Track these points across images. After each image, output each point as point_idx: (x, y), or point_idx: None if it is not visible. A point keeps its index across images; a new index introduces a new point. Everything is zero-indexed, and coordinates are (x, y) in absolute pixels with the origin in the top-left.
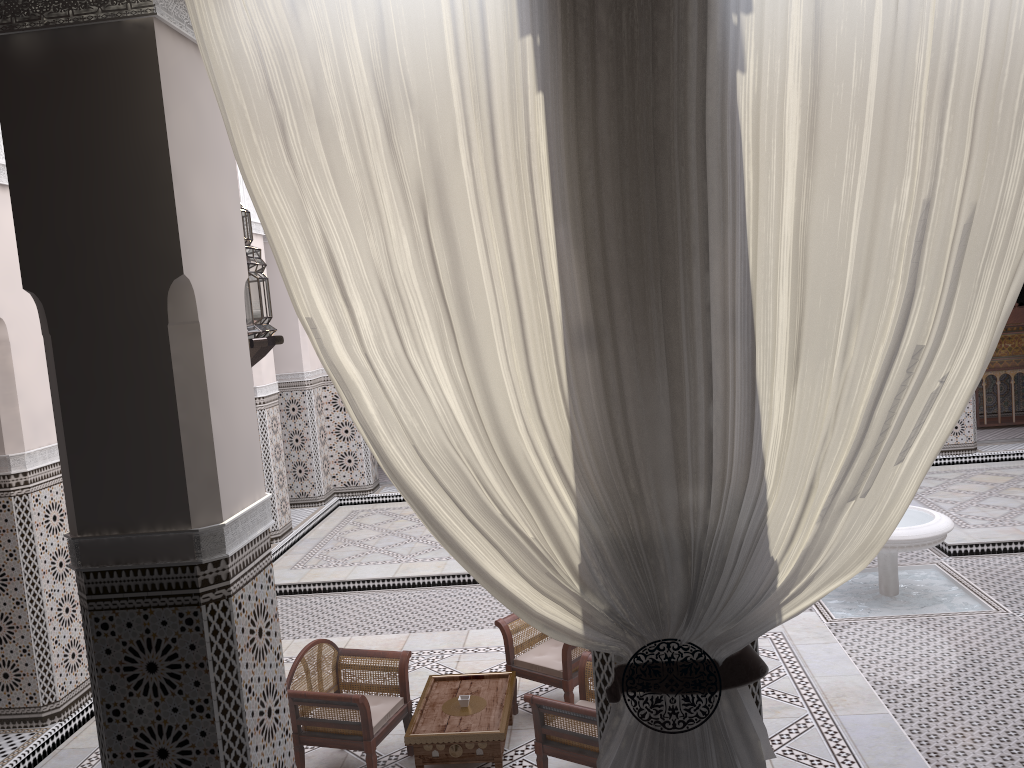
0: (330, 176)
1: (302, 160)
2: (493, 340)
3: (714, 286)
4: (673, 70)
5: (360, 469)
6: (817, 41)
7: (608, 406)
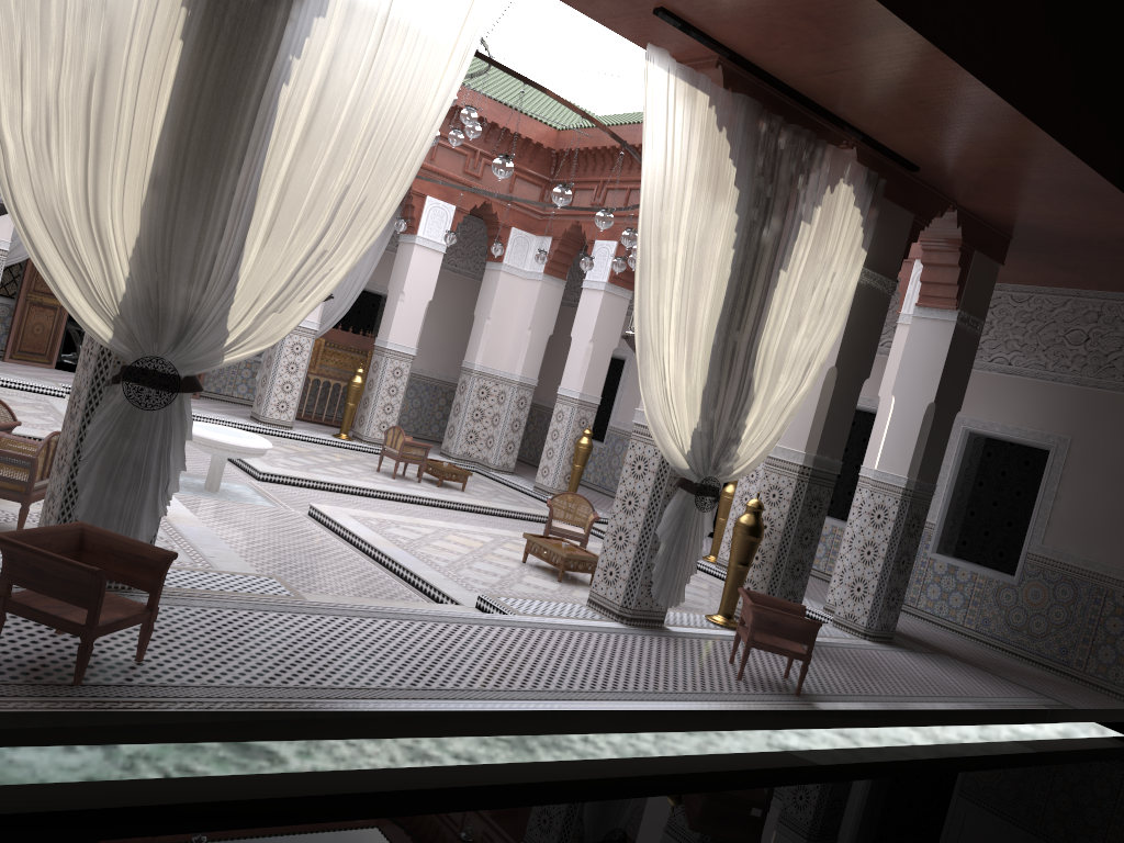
0: (39, 21)
1: (25, 3)
2: (109, 160)
3: (240, 183)
4: (253, 66)
5: None
6: (324, 88)
7: (166, 221)
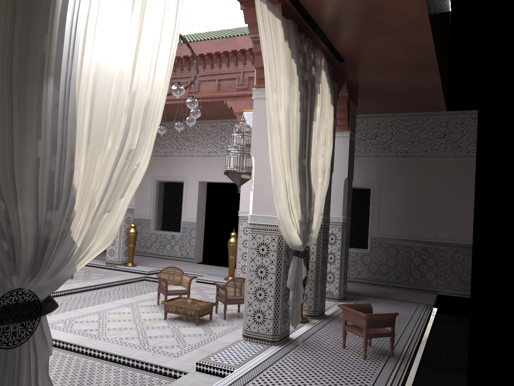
0: None
1: None
2: None
3: (59, 96)
4: None
5: None
6: (108, 5)
7: (4, 144)
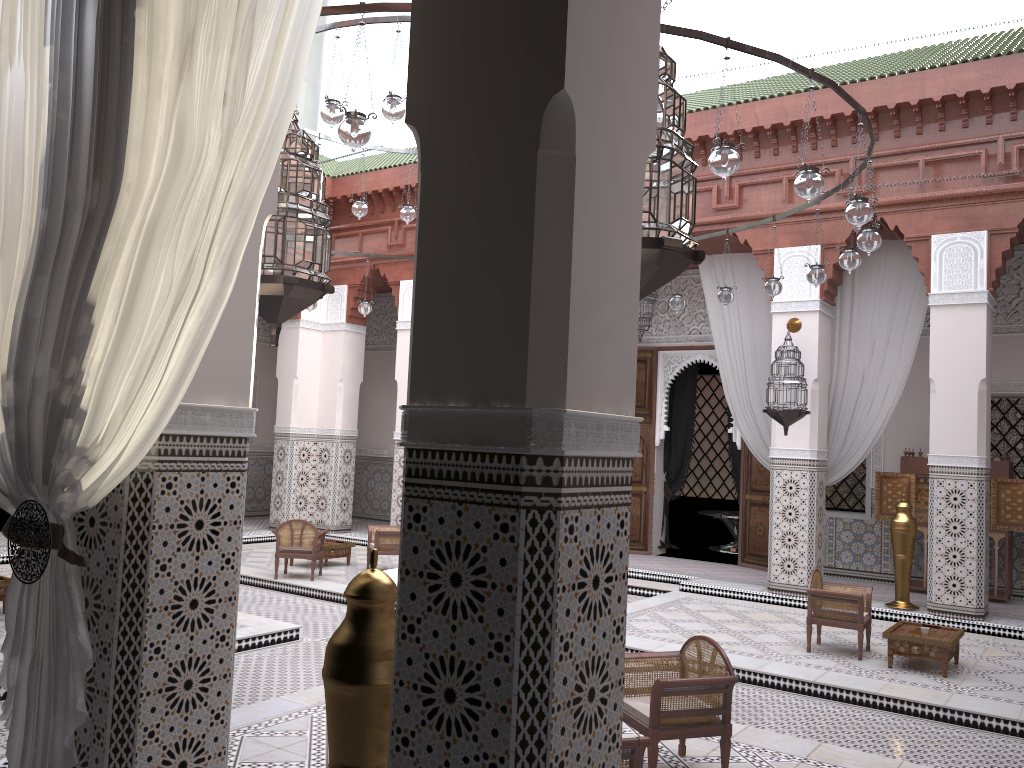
0: None
1: None
2: None
3: None
4: None
5: (327, 511)
6: None
7: None
